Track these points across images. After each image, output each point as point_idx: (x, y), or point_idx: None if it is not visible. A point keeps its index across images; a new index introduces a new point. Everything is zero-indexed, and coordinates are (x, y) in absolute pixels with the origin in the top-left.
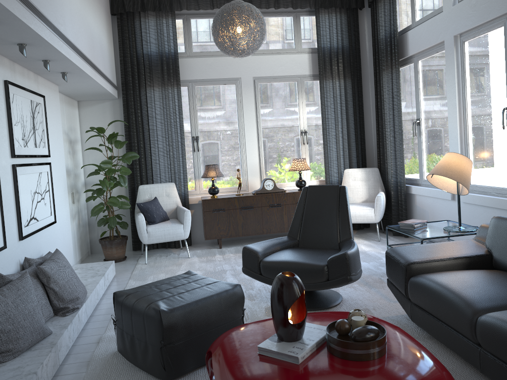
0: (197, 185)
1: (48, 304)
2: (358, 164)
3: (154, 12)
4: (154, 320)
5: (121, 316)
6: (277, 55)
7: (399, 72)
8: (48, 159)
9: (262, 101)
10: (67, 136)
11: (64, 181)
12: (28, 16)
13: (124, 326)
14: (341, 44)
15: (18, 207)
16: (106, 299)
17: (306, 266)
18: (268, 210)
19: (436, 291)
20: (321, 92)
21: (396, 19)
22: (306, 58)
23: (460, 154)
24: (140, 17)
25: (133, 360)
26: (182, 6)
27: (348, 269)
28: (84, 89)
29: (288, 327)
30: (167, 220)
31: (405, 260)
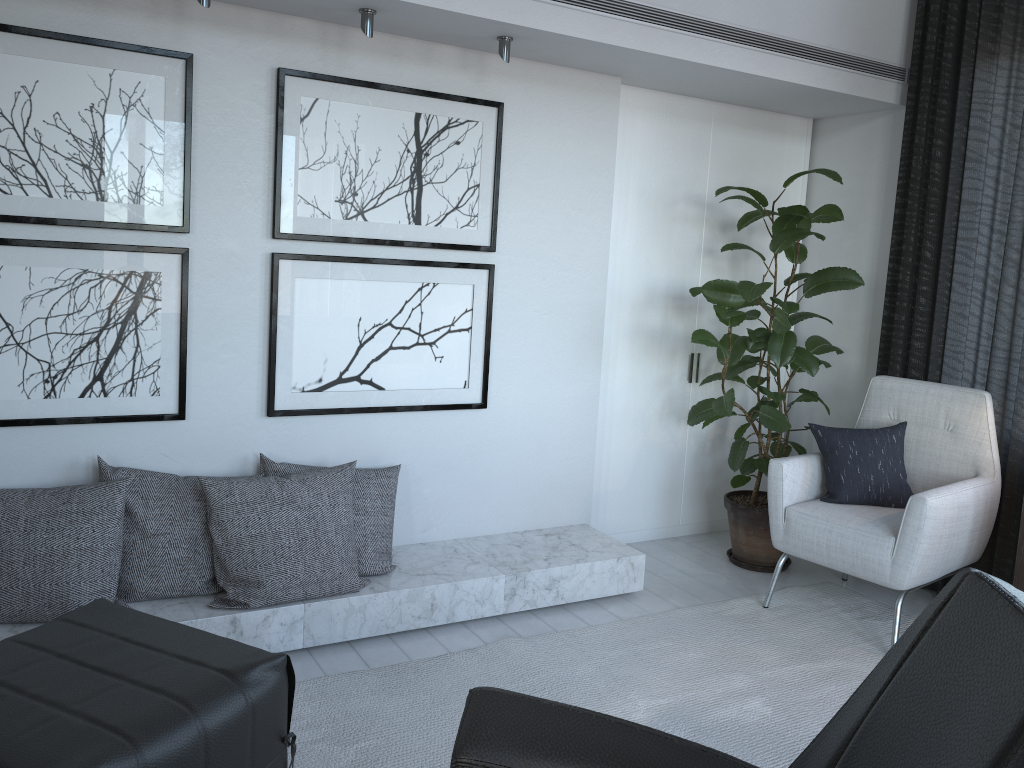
0: None
1: (198, 564)
2: None
3: None
4: None
5: None
6: None
7: None
8: (492, 257)
9: None
10: (705, 211)
11: (584, 319)
12: None
13: None
14: None
15: (269, 344)
16: (465, 632)
17: None
18: None
19: None
20: None
21: None
22: None
23: None
24: None
25: None
26: None
27: None
28: (708, 81)
29: None
30: (900, 507)
31: None
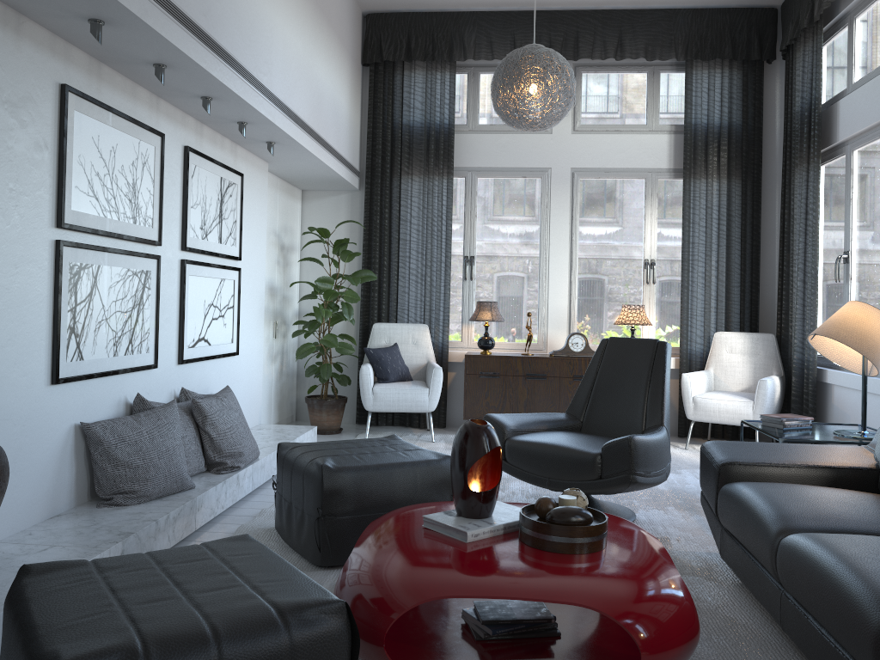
0: (465, 333)
1: (200, 452)
2: (741, 326)
3: (425, 62)
4: (314, 478)
5: (281, 475)
6: (614, 135)
7: (819, 169)
8: (238, 263)
9: (582, 208)
10: (277, 239)
11: (260, 300)
12: (210, 59)
13: (283, 490)
14: (729, 120)
15: (181, 317)
16: None
17: (569, 453)
18: (570, 383)
19: (744, 502)
20: (685, 198)
21: (819, 79)
22: (665, 141)
23: (868, 305)
24: (403, 69)
25: (288, 539)
26: (467, 54)
27: (631, 463)
28: (305, 170)
29: (467, 495)
30: (408, 380)
31: (722, 458)
